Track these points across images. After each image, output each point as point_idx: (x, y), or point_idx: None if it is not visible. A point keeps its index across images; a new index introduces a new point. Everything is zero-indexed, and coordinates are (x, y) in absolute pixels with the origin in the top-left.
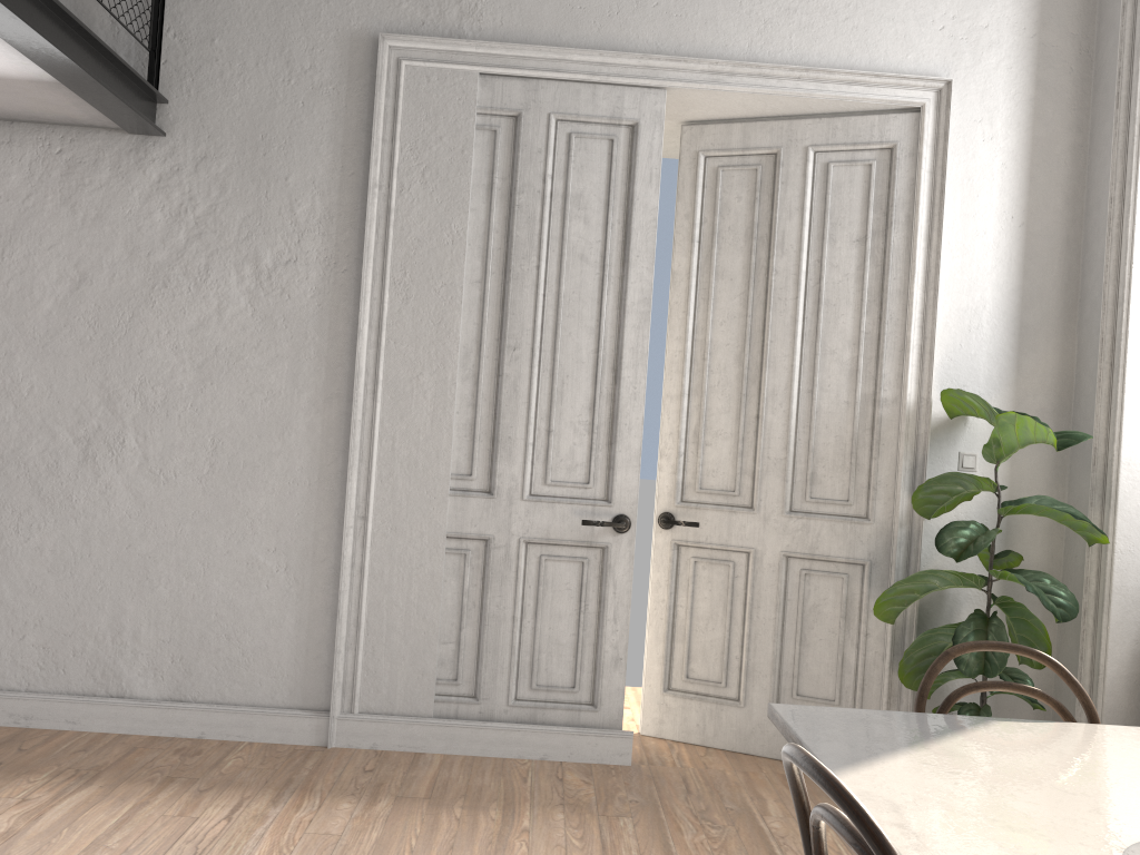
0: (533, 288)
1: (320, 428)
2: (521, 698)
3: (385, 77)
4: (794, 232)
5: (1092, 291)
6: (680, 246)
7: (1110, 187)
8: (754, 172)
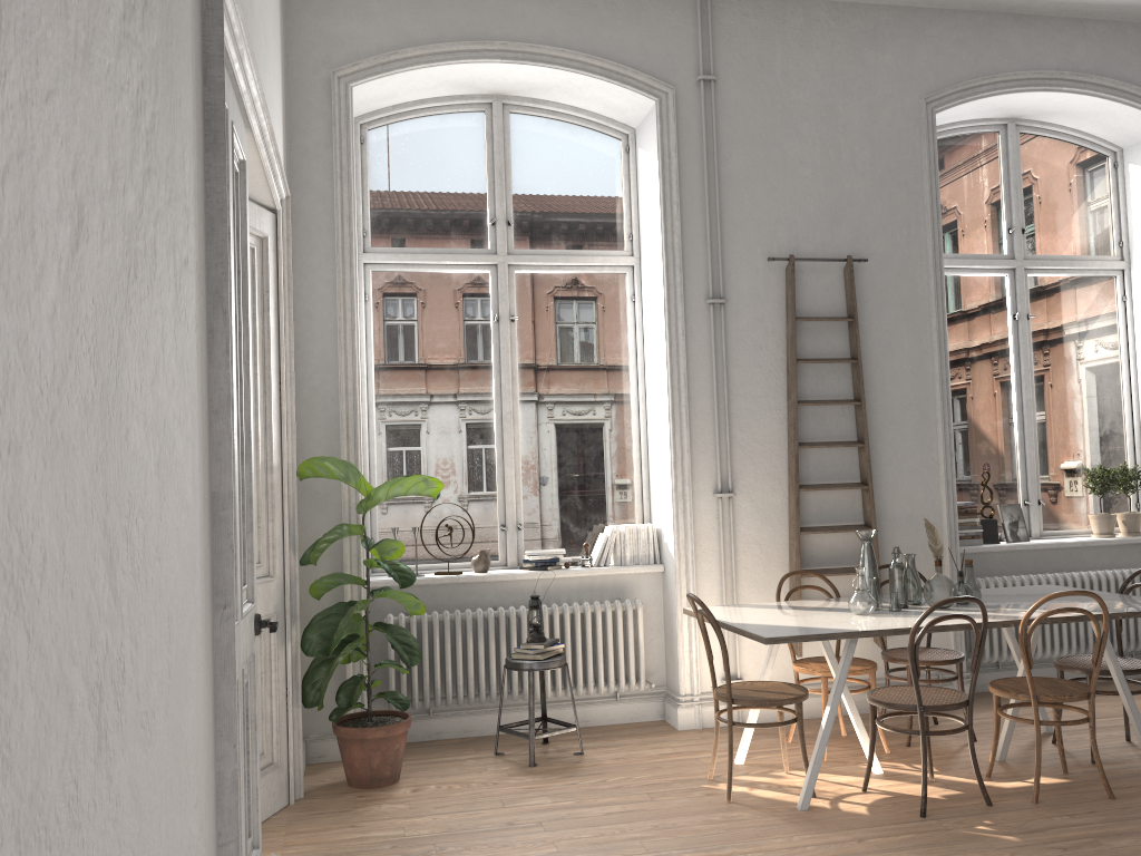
0: (235, 344)
1: (203, 561)
2: None
3: None
4: None
5: (311, 379)
6: None
7: (338, 309)
8: None
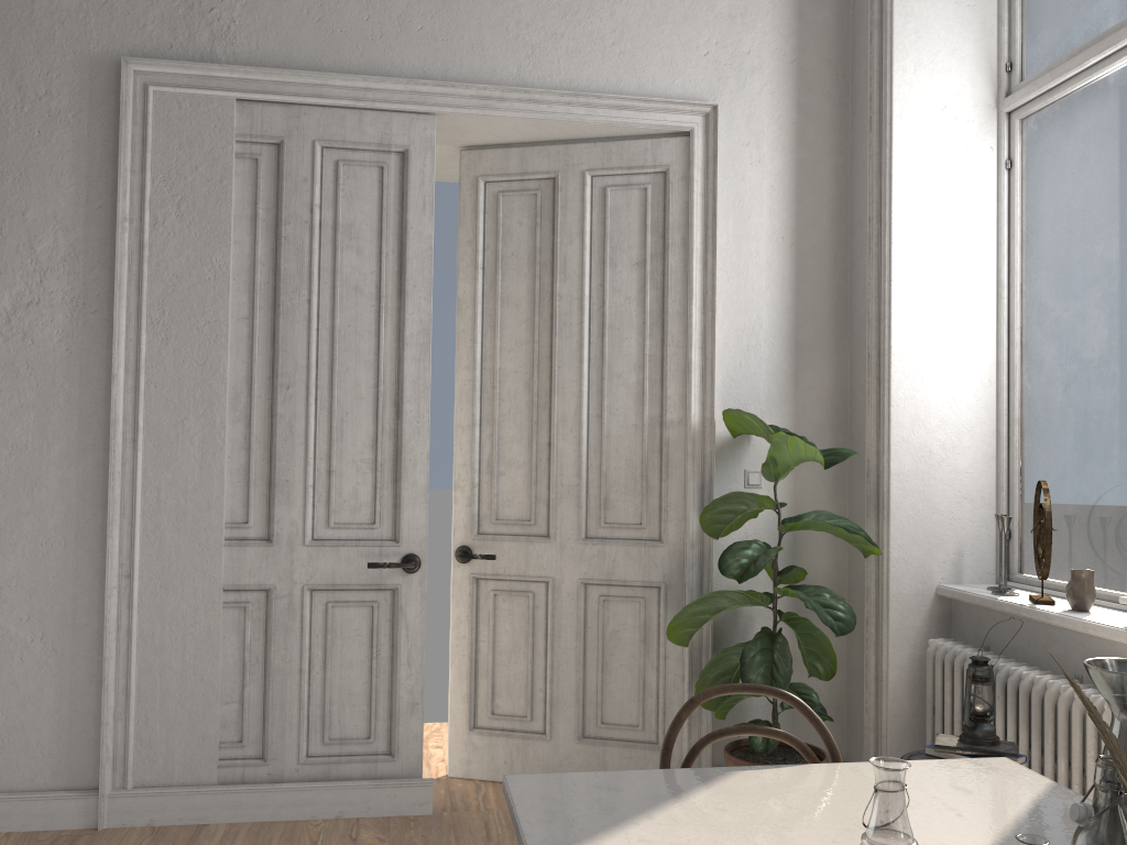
0: (306, 323)
1: (74, 482)
2: (313, 754)
3: (131, 103)
4: (575, 256)
5: (859, 307)
6: (464, 273)
7: (868, 208)
8: (534, 196)
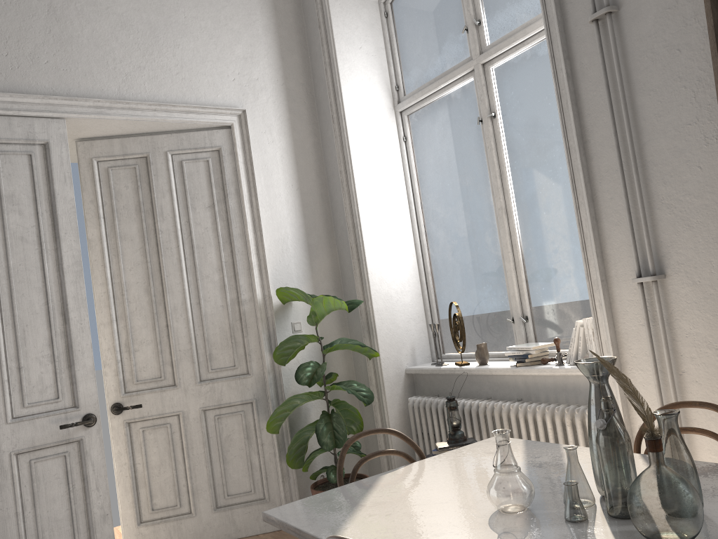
0: None
1: None
2: None
3: None
4: (168, 205)
5: (340, 221)
6: (91, 222)
7: (339, 165)
8: (134, 169)
